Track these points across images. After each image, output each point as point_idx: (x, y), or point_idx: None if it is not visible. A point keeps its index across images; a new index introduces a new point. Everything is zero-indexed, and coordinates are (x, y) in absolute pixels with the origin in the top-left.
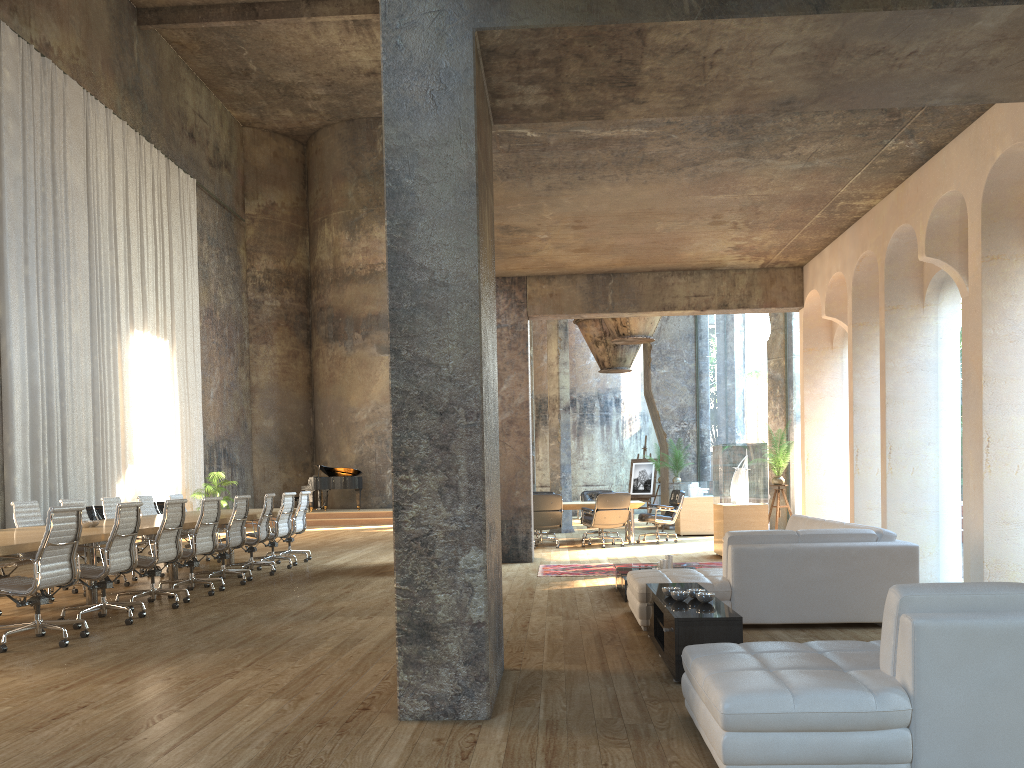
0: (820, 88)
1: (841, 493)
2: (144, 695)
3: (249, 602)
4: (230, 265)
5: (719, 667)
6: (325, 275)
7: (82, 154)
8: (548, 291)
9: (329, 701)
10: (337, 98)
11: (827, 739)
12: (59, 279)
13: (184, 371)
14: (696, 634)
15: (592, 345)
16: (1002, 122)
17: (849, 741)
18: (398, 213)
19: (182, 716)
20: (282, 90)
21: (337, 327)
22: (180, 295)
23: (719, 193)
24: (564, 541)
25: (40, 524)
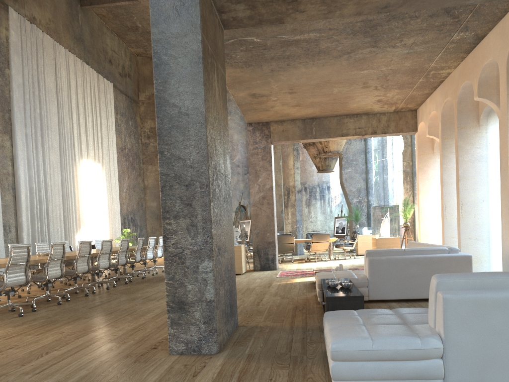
0: None
1: (439, 230)
2: (45, 341)
3: (124, 292)
4: (132, 126)
5: (336, 324)
6: None
7: (53, 72)
8: (281, 129)
9: (138, 344)
10: None
11: (392, 365)
12: (43, 134)
13: (109, 179)
14: (338, 305)
15: (313, 159)
16: None
17: (406, 366)
18: (160, 76)
19: (58, 352)
20: None
21: None
22: (106, 141)
23: (364, 69)
24: (297, 259)
25: None
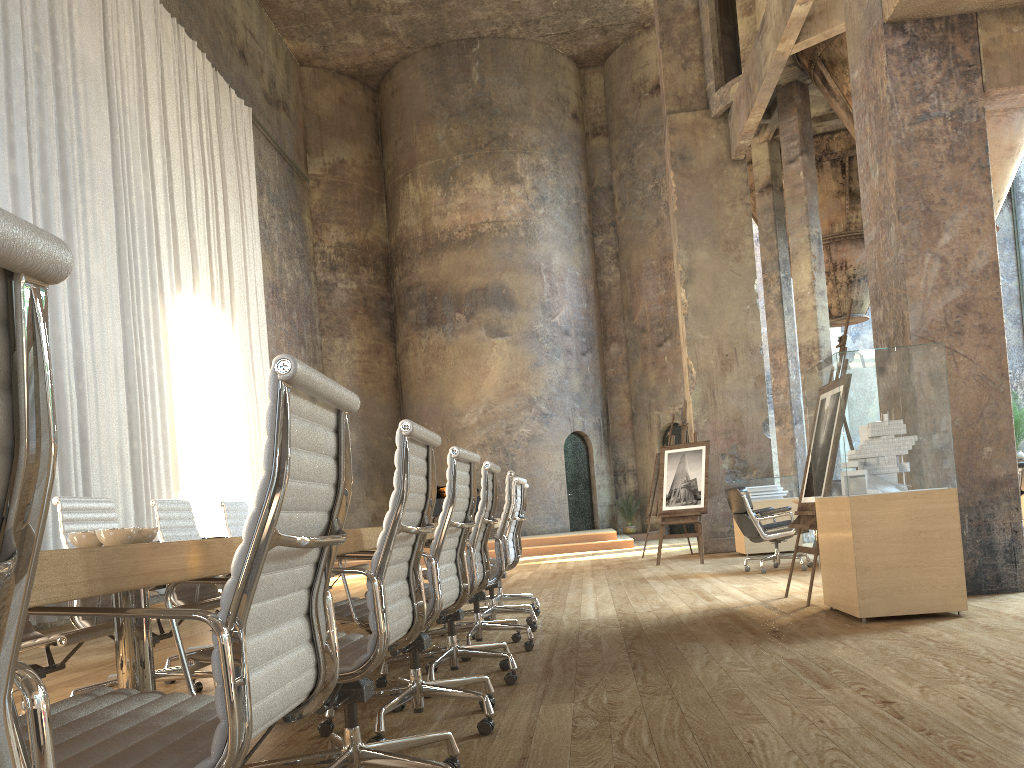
0: None
1: None
2: None
3: None
4: (295, 234)
5: None
6: (412, 245)
7: (97, 19)
8: None
9: None
10: (423, 9)
11: None
12: (67, 192)
13: (249, 360)
14: None
15: None
16: None
17: None
18: None
19: None
20: None
21: (432, 309)
22: (239, 256)
23: None
24: None
25: None
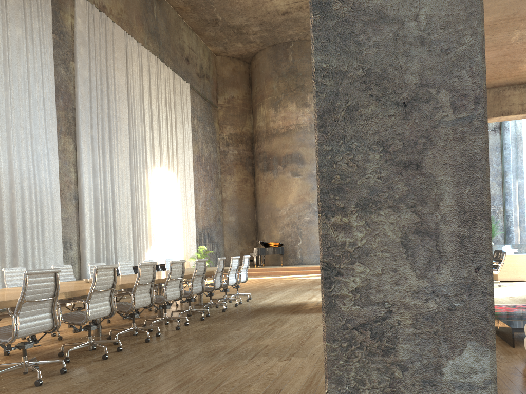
0: None
1: None
2: None
3: (200, 337)
4: (210, 132)
5: None
6: (261, 134)
7: (124, 67)
8: None
9: None
10: (266, 32)
11: None
12: (111, 137)
13: (184, 190)
14: None
15: None
16: None
17: None
18: None
19: None
20: (235, 30)
21: (268, 163)
22: (181, 148)
23: None
24: None
25: (72, 280)
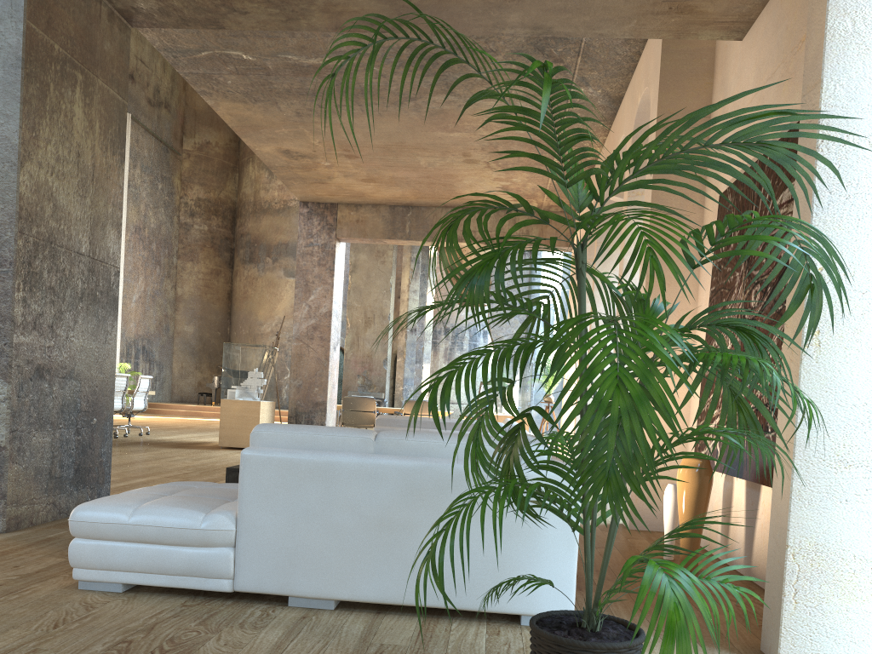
0: (393, 9)
1: None
2: None
3: None
4: (163, 191)
5: (134, 490)
6: (247, 206)
7: None
8: (355, 217)
9: None
10: None
11: (158, 551)
12: None
13: None
14: None
15: (453, 280)
16: (642, 71)
17: (177, 554)
18: None
19: None
20: None
21: (253, 251)
22: None
23: (453, 131)
24: None
25: None
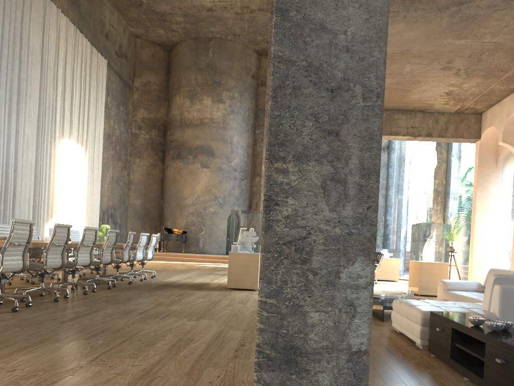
0: None
1: (495, 259)
2: None
3: (110, 301)
4: (123, 112)
5: None
6: (175, 123)
7: (40, 31)
8: None
9: None
10: (189, 24)
11: None
12: (19, 100)
13: (91, 166)
14: None
15: None
16: None
17: None
18: None
19: None
20: (159, 16)
21: (179, 151)
22: (93, 123)
23: (463, 37)
24: None
25: None
